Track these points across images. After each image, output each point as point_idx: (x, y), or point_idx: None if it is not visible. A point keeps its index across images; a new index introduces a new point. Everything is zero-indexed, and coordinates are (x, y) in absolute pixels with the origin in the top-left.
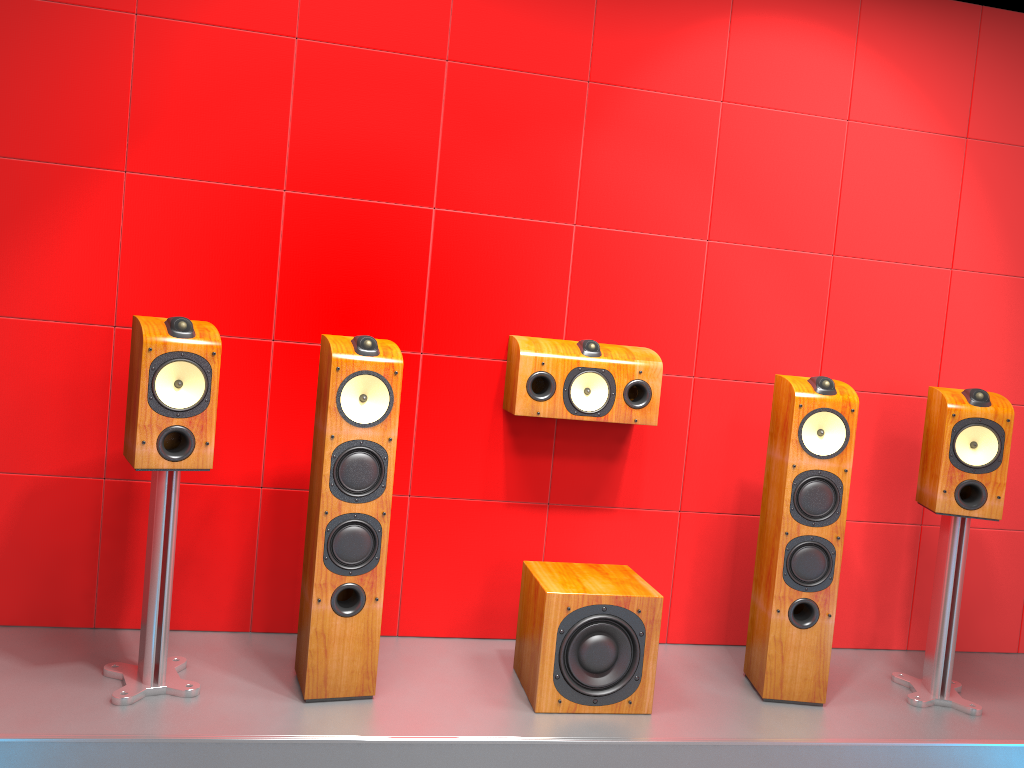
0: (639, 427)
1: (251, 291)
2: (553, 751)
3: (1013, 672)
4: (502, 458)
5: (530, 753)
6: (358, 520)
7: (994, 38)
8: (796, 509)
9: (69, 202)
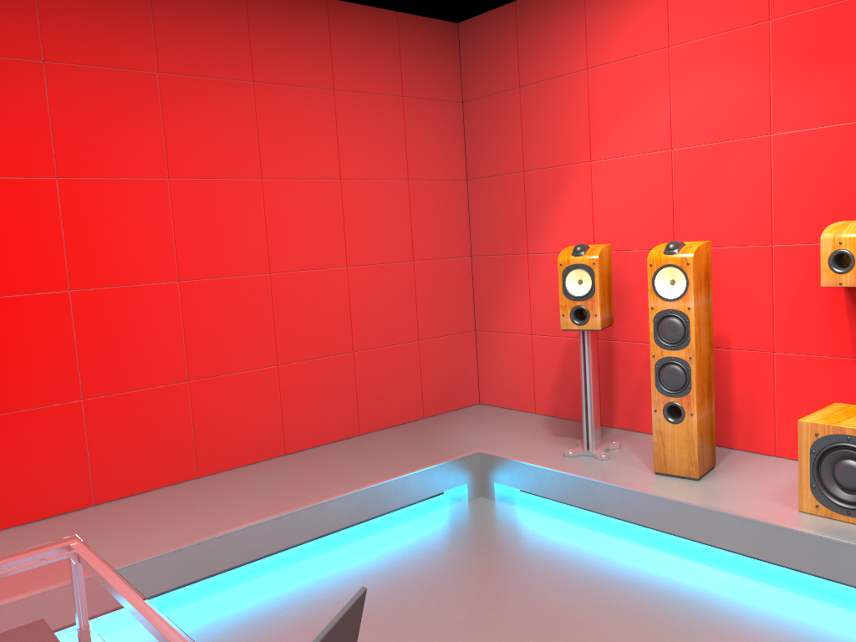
0: None
1: (659, 219)
2: (781, 533)
3: None
4: (846, 322)
5: (764, 530)
6: (673, 361)
7: None
8: None
9: (568, 185)
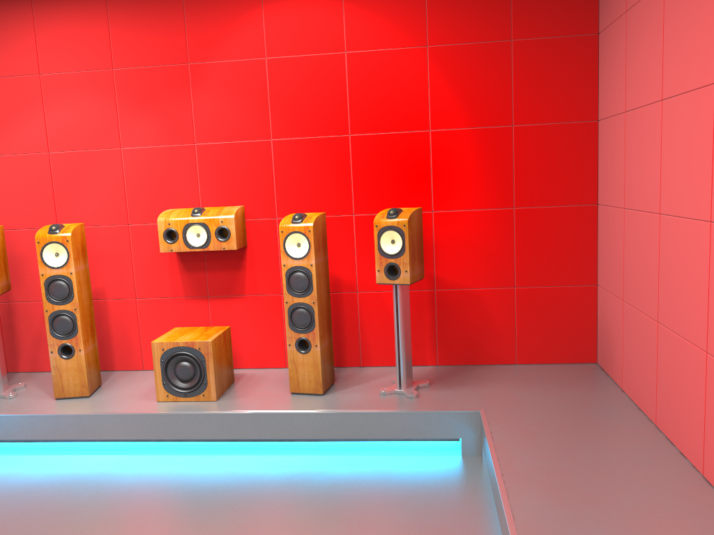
0: (250, 250)
1: (43, 205)
2: (146, 418)
3: (489, 375)
4: (179, 274)
5: (136, 419)
6: (63, 313)
7: None
8: (289, 289)
9: None
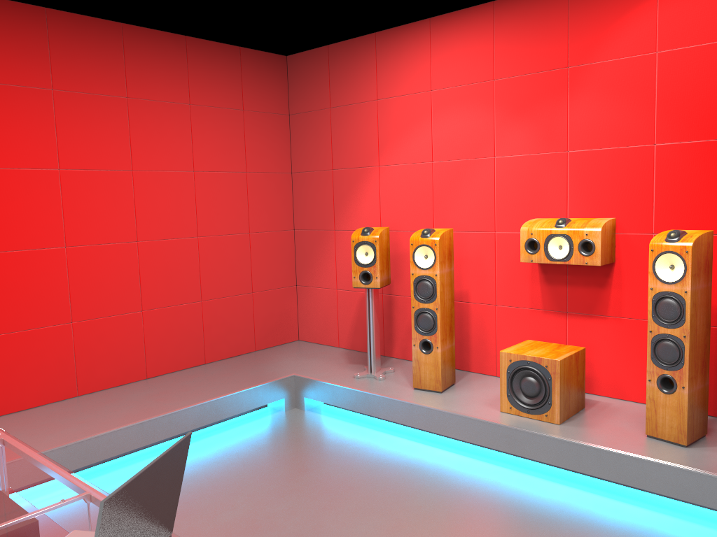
0: (618, 267)
1: (424, 210)
2: (486, 425)
3: None
4: (539, 286)
5: (476, 424)
6: (426, 311)
7: None
8: (655, 316)
9: (363, 182)
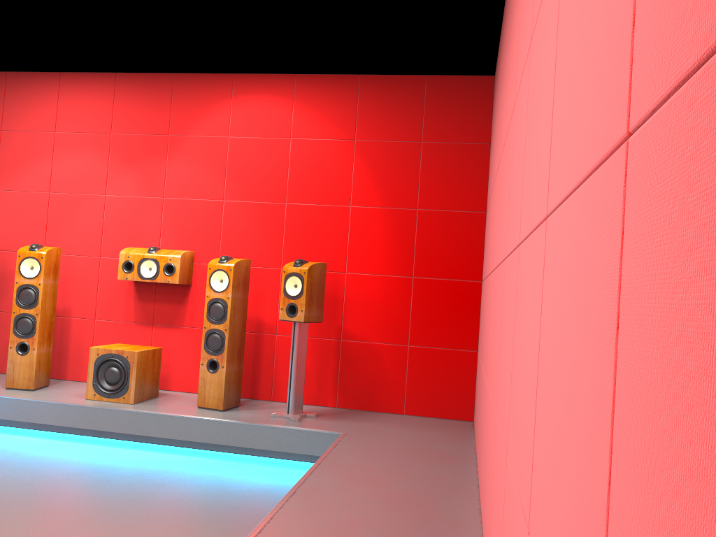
0: (193, 288)
1: (37, 233)
2: (71, 408)
3: (373, 417)
4: (133, 303)
5: (62, 408)
6: (26, 316)
7: (367, 89)
8: (209, 316)
9: None
